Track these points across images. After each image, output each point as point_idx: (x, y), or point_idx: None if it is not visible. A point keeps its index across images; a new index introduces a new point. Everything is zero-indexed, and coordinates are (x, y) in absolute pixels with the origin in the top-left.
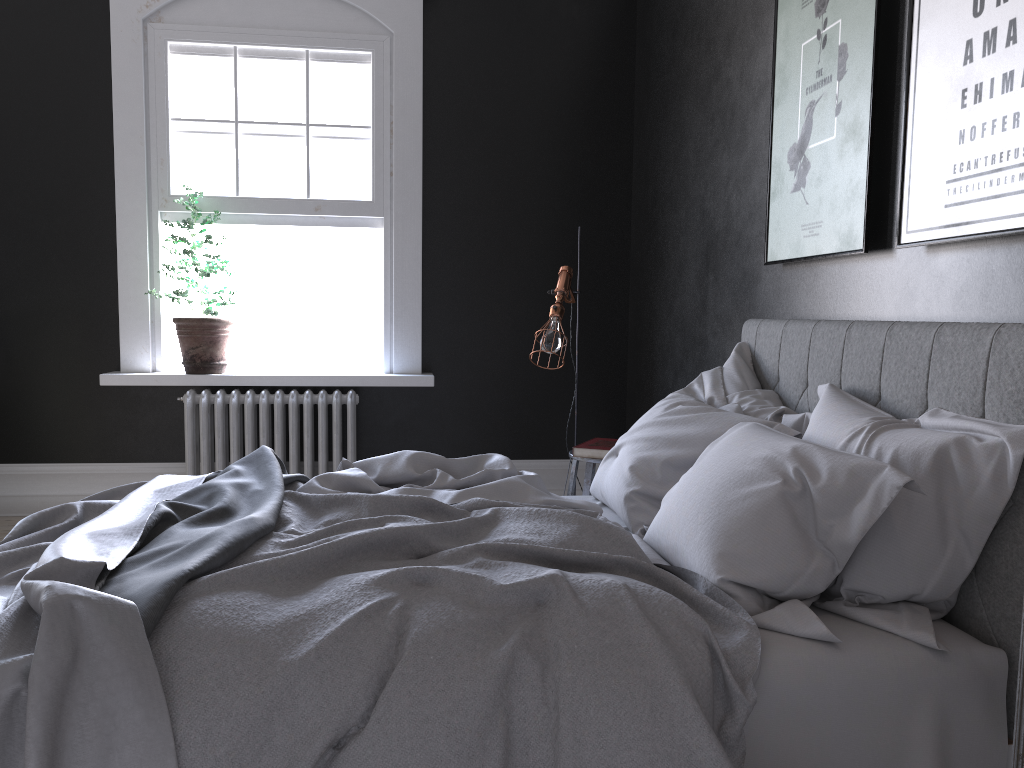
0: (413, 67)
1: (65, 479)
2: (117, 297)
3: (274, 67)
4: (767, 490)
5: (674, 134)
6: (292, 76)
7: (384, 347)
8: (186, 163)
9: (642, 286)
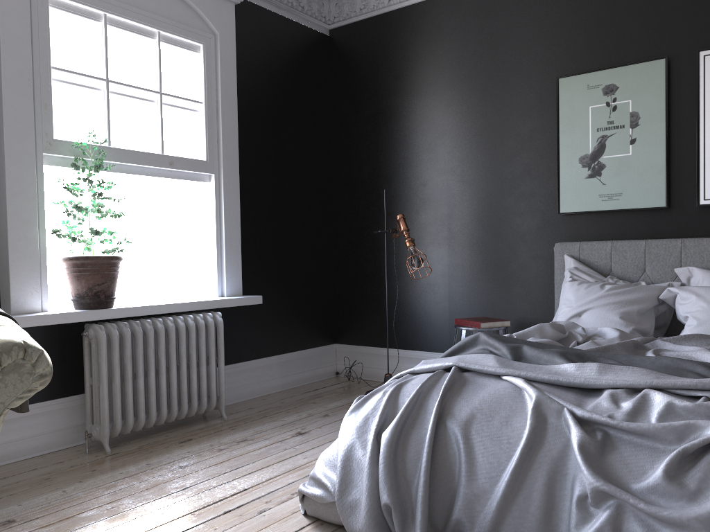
0: (231, 63)
1: None
2: None
3: (135, 39)
4: None
5: (404, 137)
6: (148, 50)
7: (217, 276)
8: (65, 111)
9: (357, 229)
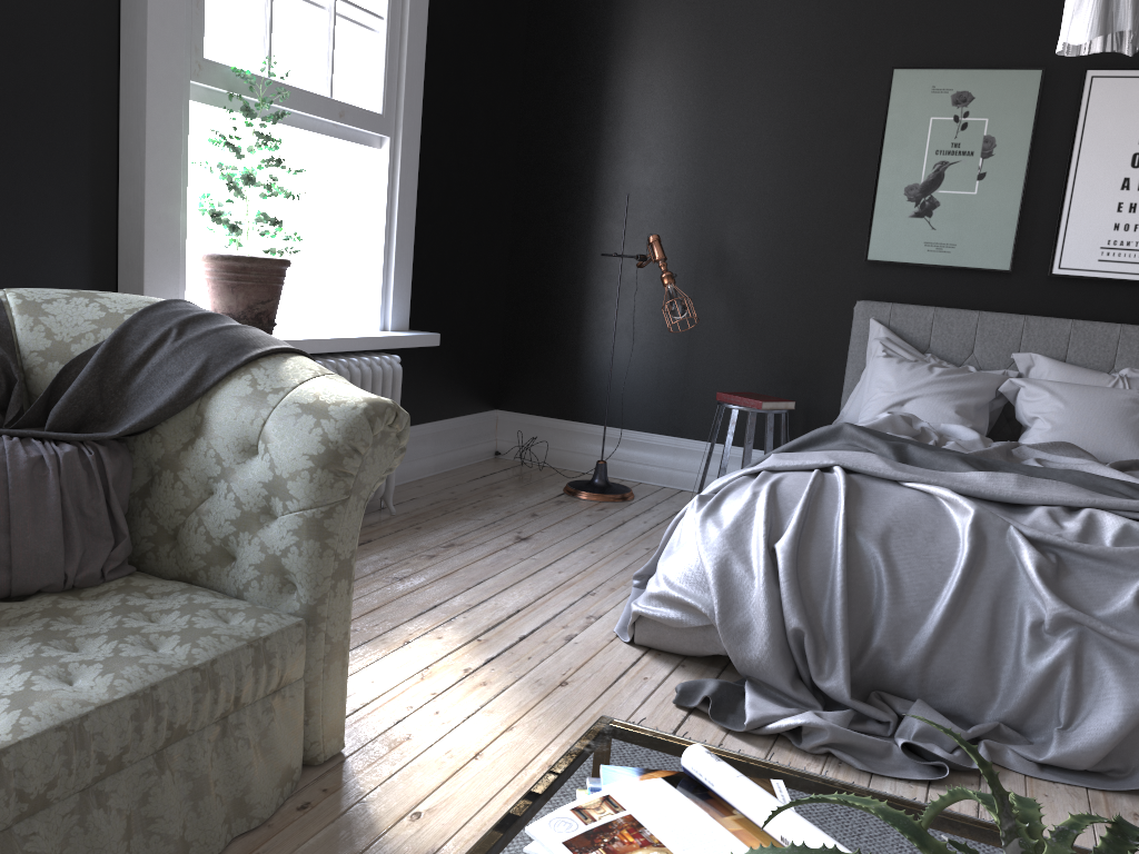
0: None
1: None
2: (107, 212)
3: None
4: None
5: (646, 112)
6: None
7: (381, 299)
8: (218, 12)
9: (552, 242)
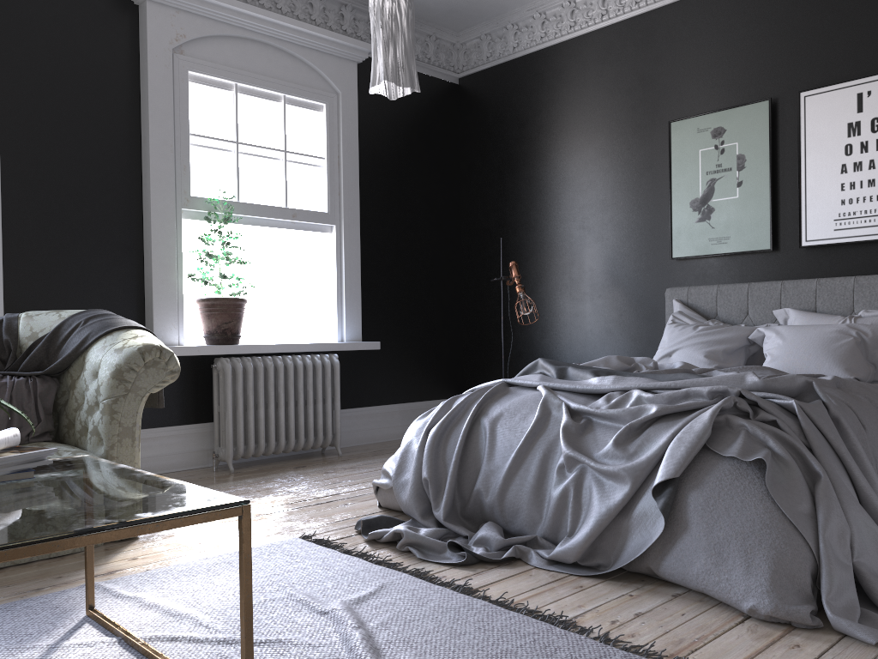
0: (353, 119)
1: None
2: (137, 281)
3: (262, 104)
4: (849, 342)
5: (529, 185)
6: (274, 113)
7: (337, 322)
8: (200, 171)
9: (484, 279)
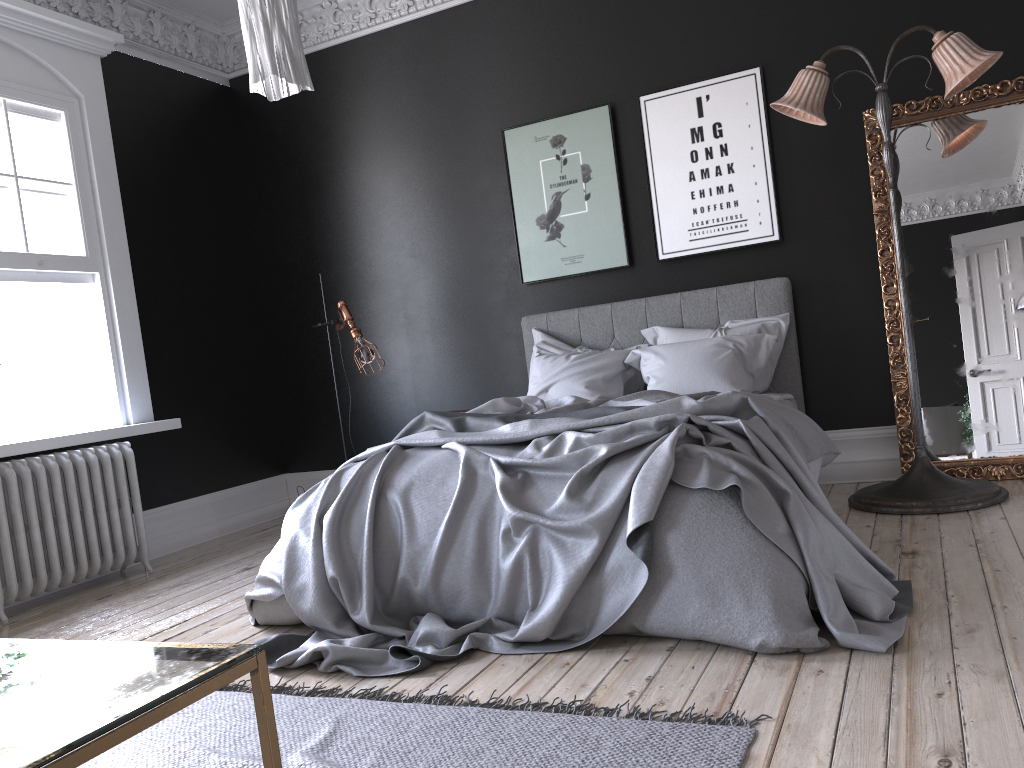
0: (104, 132)
1: None
2: None
3: None
4: (729, 354)
5: (340, 208)
6: None
7: (119, 400)
8: None
9: (295, 327)
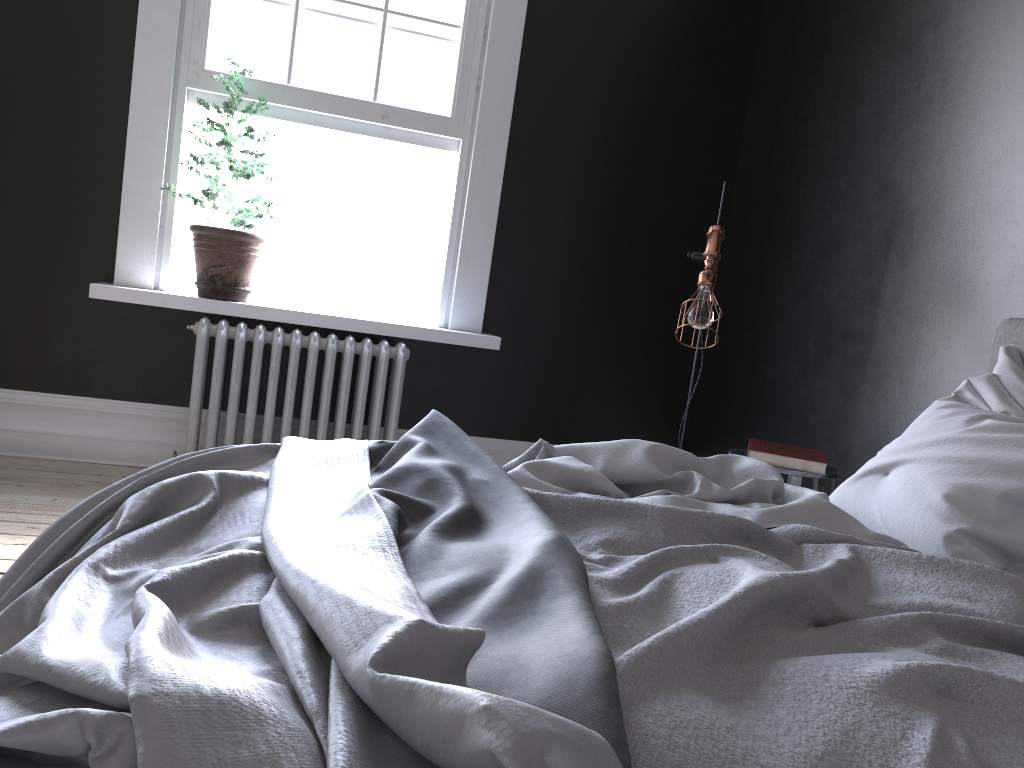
0: None
1: (22, 411)
2: (117, 189)
3: None
4: None
5: (835, 90)
6: None
7: (441, 296)
8: (229, 32)
9: (746, 264)
